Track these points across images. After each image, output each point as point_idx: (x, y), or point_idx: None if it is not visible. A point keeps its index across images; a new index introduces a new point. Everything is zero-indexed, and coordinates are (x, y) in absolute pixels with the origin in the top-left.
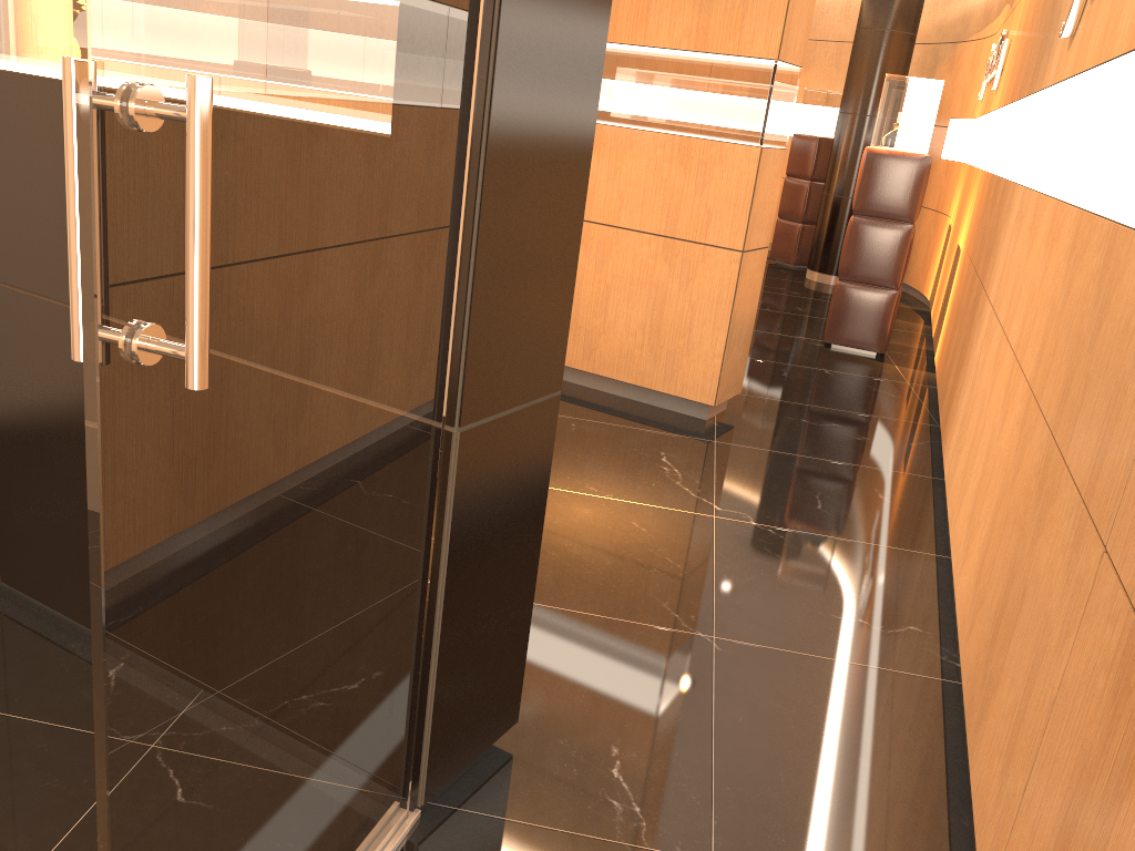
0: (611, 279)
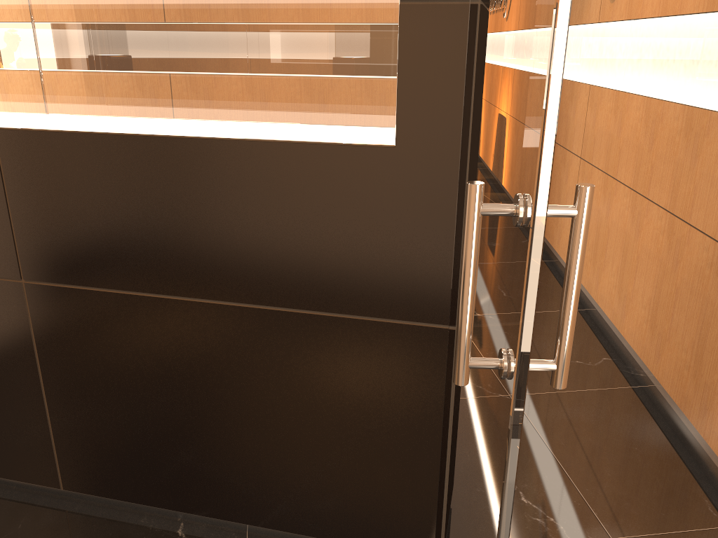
0: None
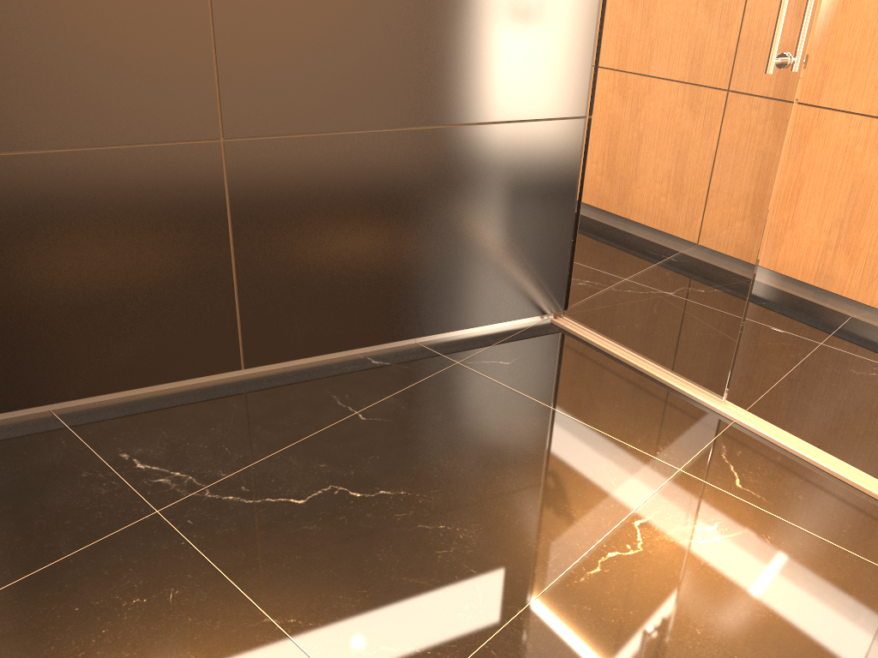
0: None
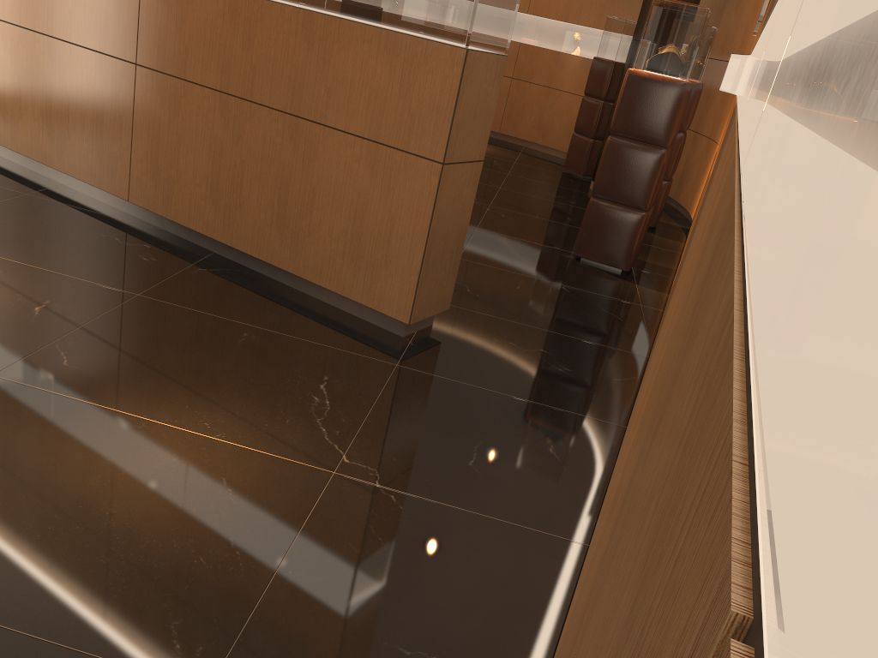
0: (317, 180)
